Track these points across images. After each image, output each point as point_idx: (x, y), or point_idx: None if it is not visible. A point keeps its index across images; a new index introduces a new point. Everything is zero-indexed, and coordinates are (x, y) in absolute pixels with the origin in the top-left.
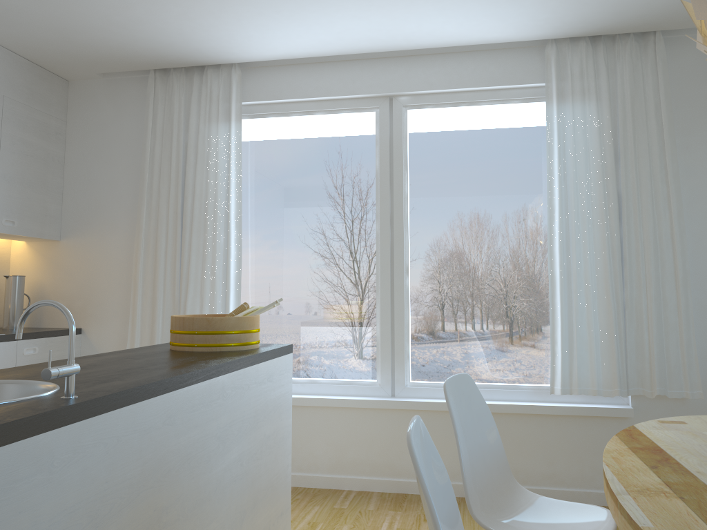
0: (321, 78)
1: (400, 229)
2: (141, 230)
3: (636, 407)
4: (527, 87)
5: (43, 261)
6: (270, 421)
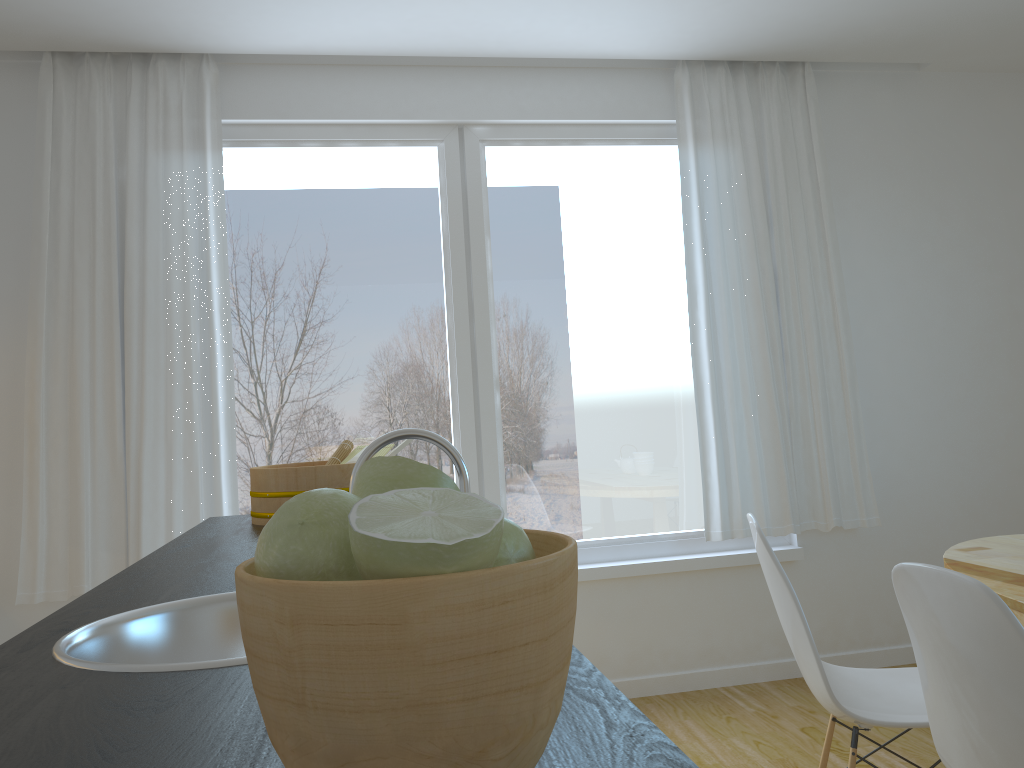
0: (354, 89)
1: (485, 323)
2: (41, 334)
3: (803, 546)
4: (649, 124)
5: None
6: None
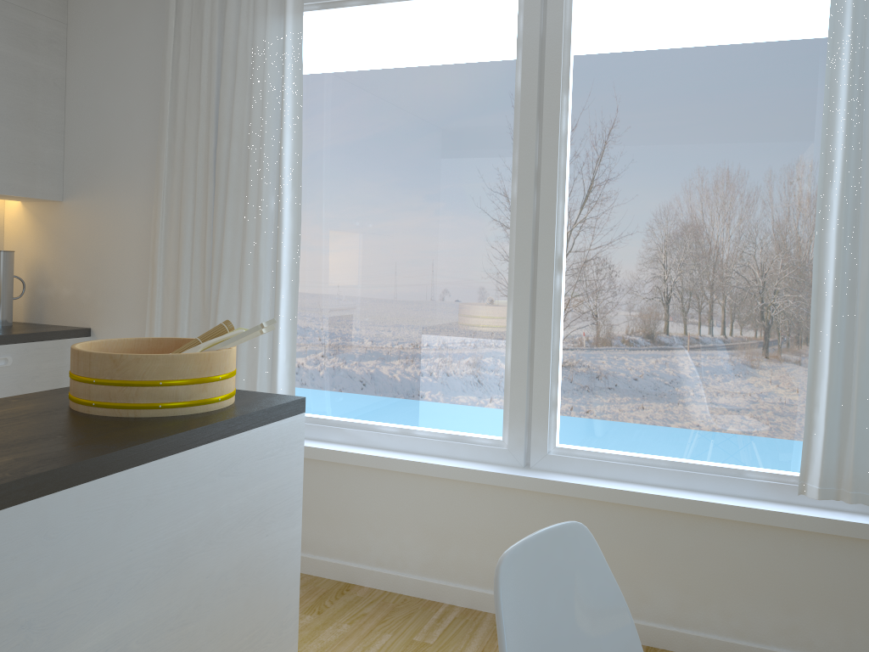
0: None
1: (551, 193)
2: (161, 188)
3: None
4: None
5: (43, 230)
6: (231, 545)
